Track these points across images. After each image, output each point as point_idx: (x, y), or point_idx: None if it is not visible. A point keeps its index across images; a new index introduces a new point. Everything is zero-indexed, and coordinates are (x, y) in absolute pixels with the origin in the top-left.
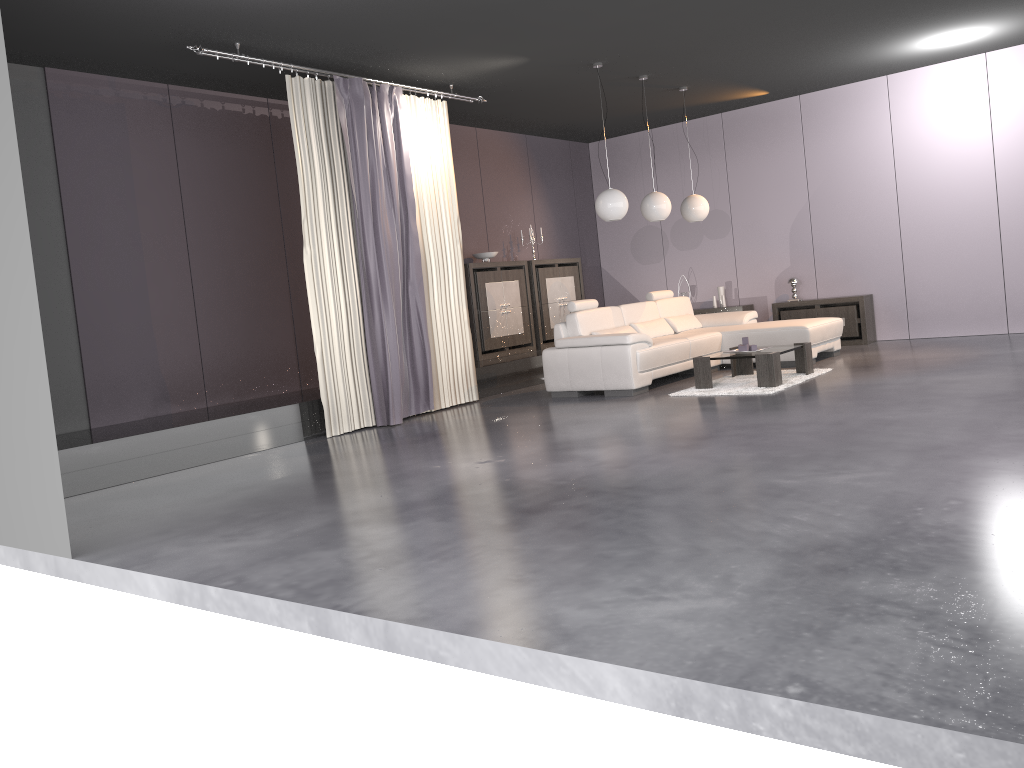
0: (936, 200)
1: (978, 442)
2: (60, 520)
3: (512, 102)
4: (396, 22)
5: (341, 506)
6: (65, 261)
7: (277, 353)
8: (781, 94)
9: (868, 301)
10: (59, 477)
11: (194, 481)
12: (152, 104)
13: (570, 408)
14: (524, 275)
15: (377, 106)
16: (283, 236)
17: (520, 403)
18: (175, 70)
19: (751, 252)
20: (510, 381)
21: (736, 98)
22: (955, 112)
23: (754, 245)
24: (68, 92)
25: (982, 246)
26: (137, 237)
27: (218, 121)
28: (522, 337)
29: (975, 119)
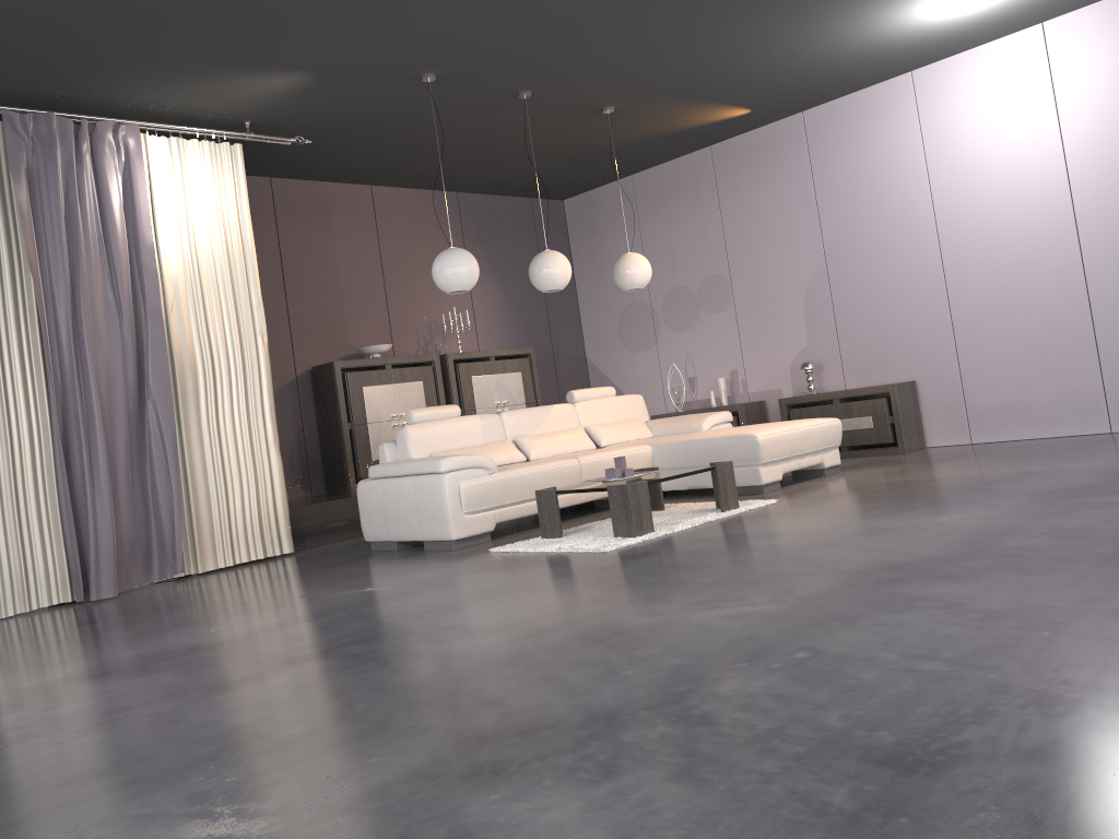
0: (992, 241)
1: (625, 717)
2: None
3: (376, 144)
4: (16, 20)
5: None
6: None
7: None
8: (773, 111)
9: (906, 391)
10: None
11: None
12: None
13: (336, 573)
14: (435, 373)
15: (89, 151)
16: None
17: (318, 560)
18: None
19: (758, 329)
20: None
21: (709, 121)
22: (1007, 112)
23: (761, 319)
24: None
25: (1062, 303)
26: None
27: None
28: None
29: (1036, 119)
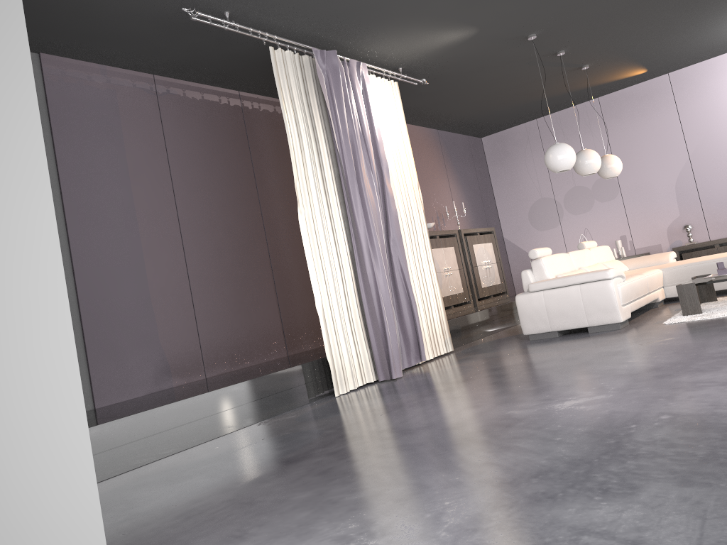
0: None
1: None
2: (94, 540)
3: (442, 89)
4: None
5: (470, 474)
6: (64, 238)
7: (264, 321)
8: (655, 72)
9: None
10: (91, 471)
11: (225, 456)
12: (140, 91)
13: (571, 345)
14: (456, 242)
15: (349, 78)
16: (261, 212)
17: (504, 348)
18: (162, 54)
19: (641, 208)
20: (471, 332)
21: (618, 78)
22: None
23: (643, 202)
24: (63, 77)
25: None
26: (132, 213)
27: (199, 109)
28: (462, 296)
29: None
